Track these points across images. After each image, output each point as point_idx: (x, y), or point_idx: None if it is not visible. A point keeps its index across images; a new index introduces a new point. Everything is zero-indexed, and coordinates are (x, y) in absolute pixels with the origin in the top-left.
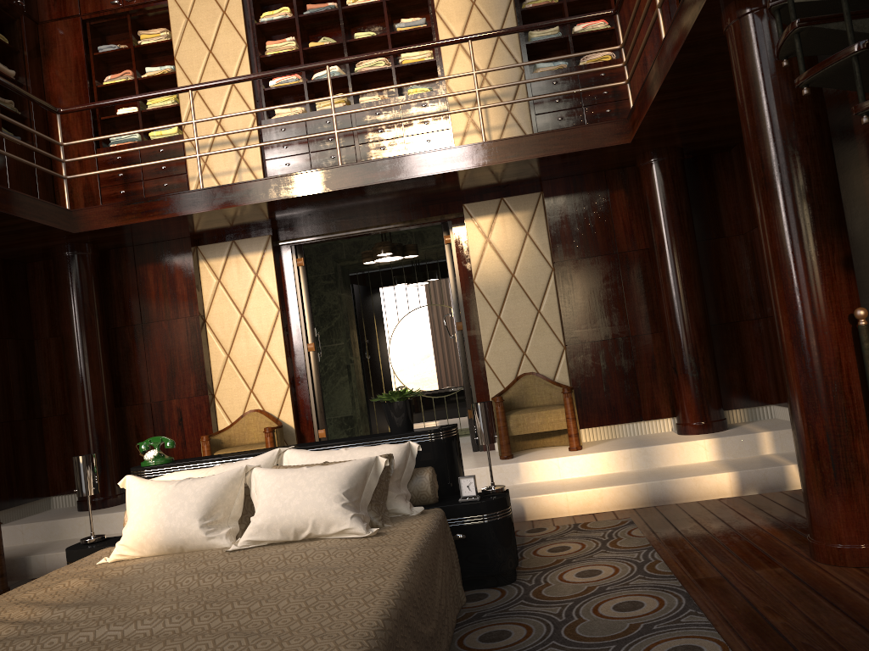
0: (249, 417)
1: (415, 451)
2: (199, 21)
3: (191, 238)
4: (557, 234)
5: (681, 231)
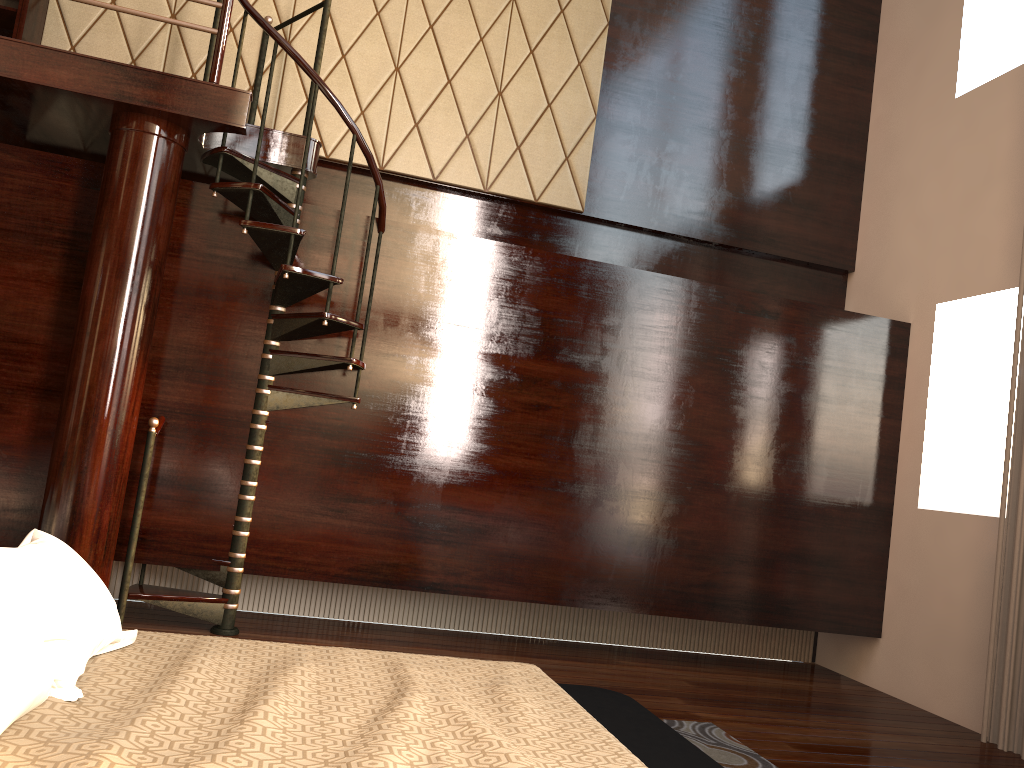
0: None
1: None
2: None
3: None
4: None
5: None
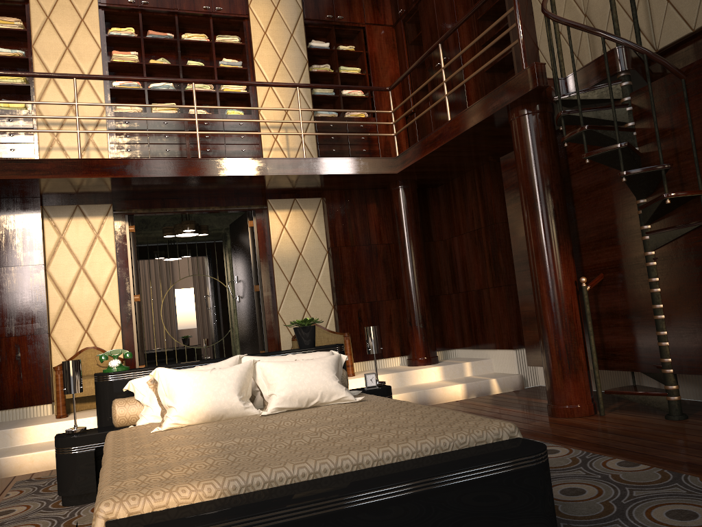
0: (87, 353)
1: None
2: (59, 22)
3: (40, 198)
4: (333, 228)
5: (417, 234)
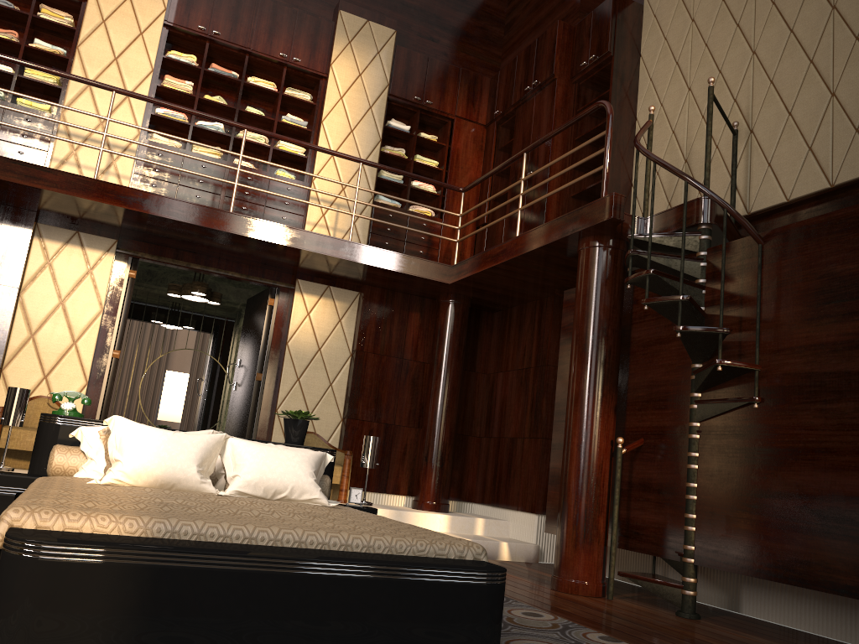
0: (40, 402)
1: None
2: (115, 29)
3: (36, 213)
4: (365, 329)
5: (457, 358)
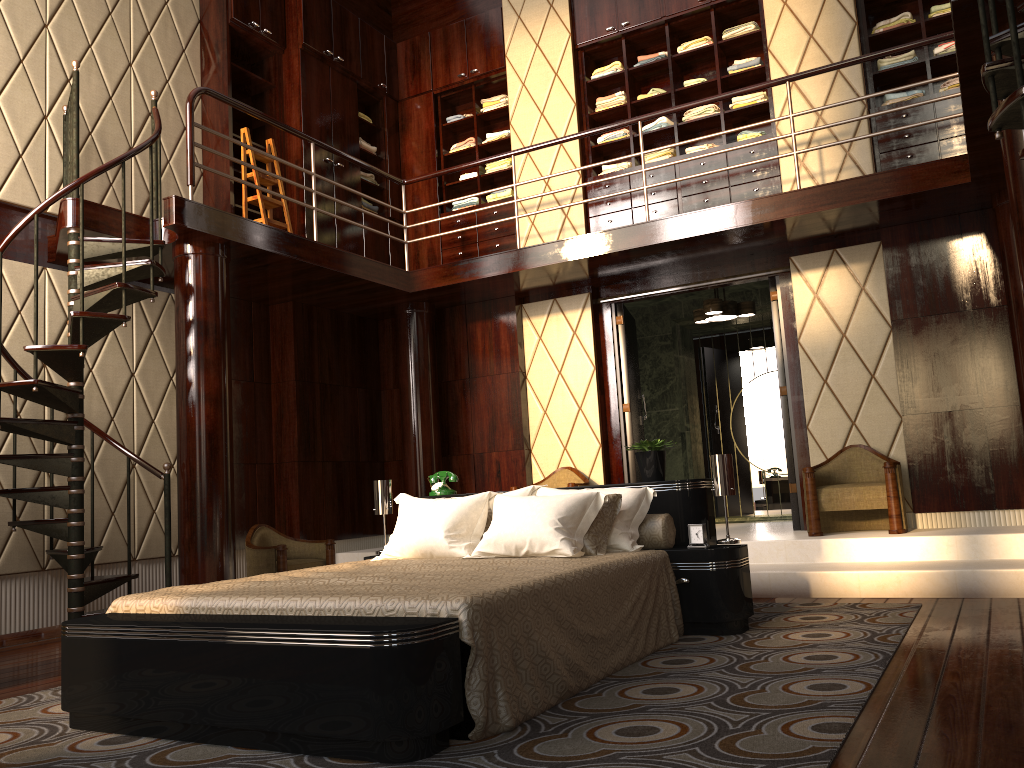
0: (560, 474)
1: (650, 496)
2: (533, 85)
3: (515, 297)
4: (897, 288)
5: None
